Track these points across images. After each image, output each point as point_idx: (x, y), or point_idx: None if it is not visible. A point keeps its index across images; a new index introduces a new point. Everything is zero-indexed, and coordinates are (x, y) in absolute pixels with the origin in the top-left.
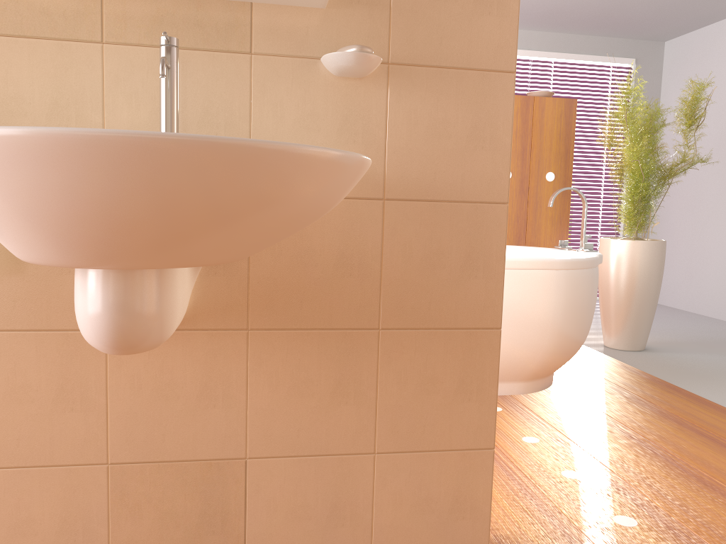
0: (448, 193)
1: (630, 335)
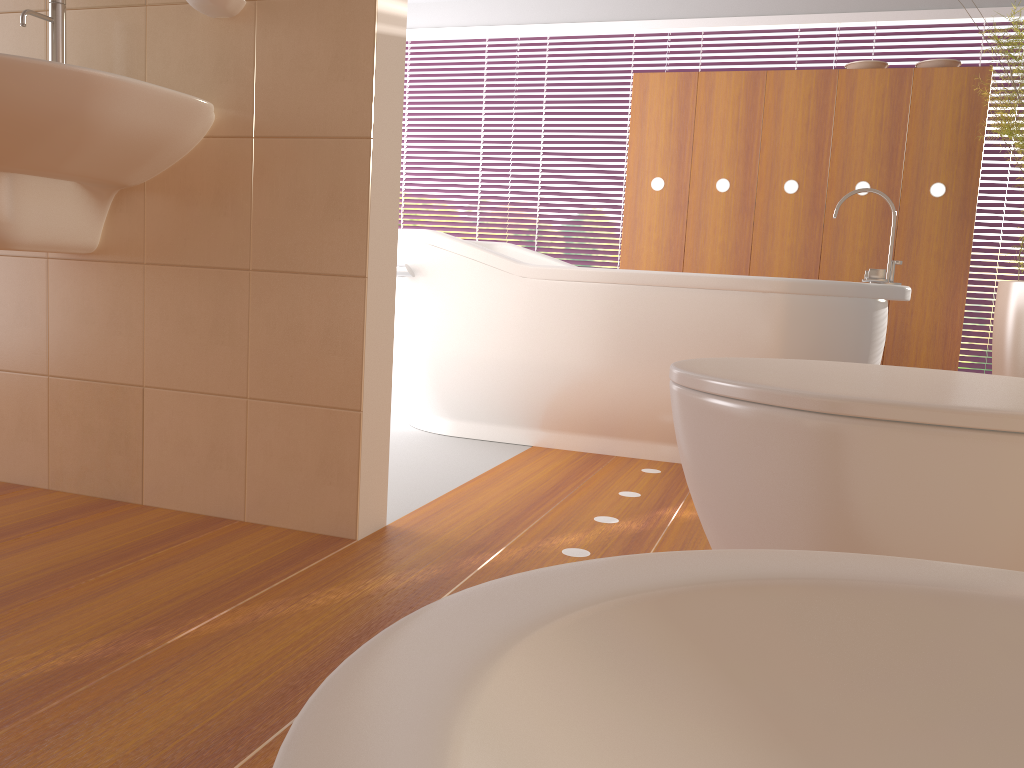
0: (311, 129)
1: None
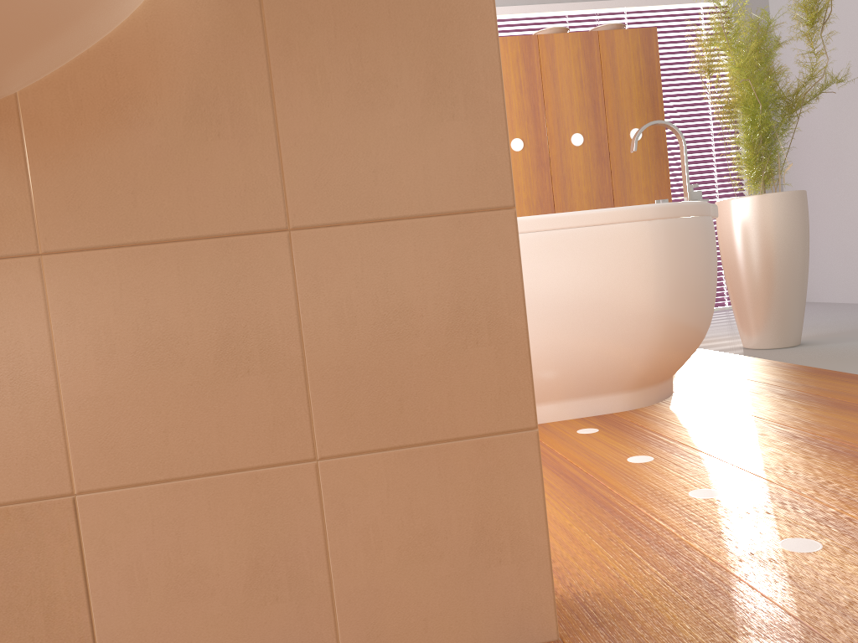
0: None
1: (777, 326)
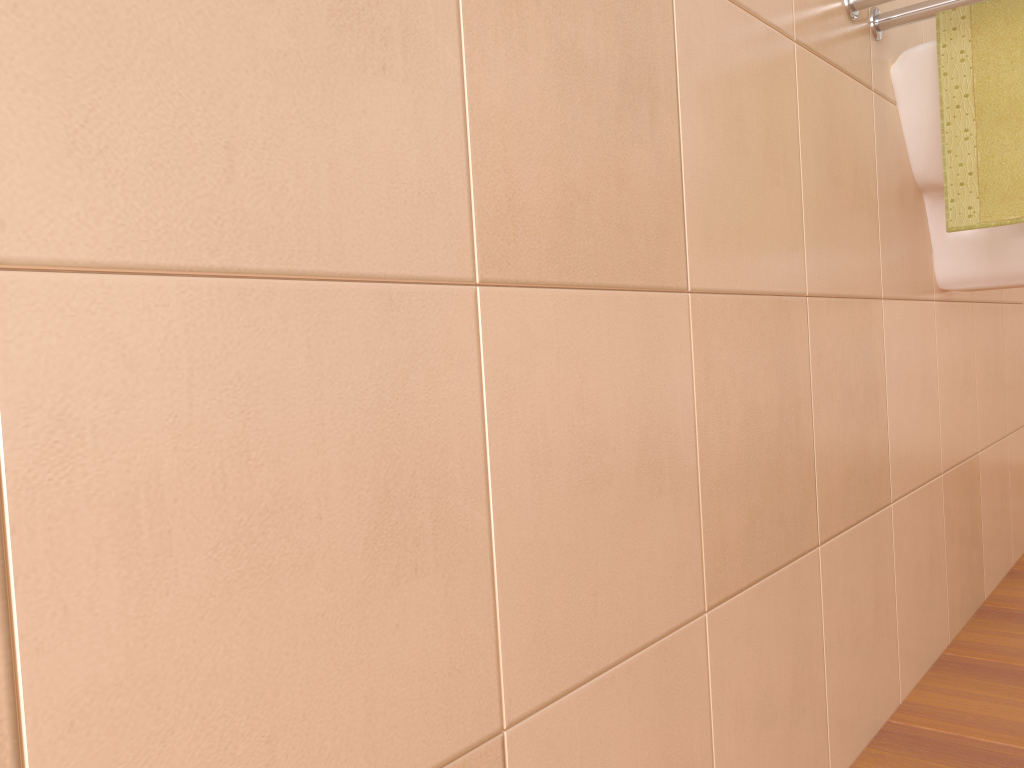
0: None
1: None
